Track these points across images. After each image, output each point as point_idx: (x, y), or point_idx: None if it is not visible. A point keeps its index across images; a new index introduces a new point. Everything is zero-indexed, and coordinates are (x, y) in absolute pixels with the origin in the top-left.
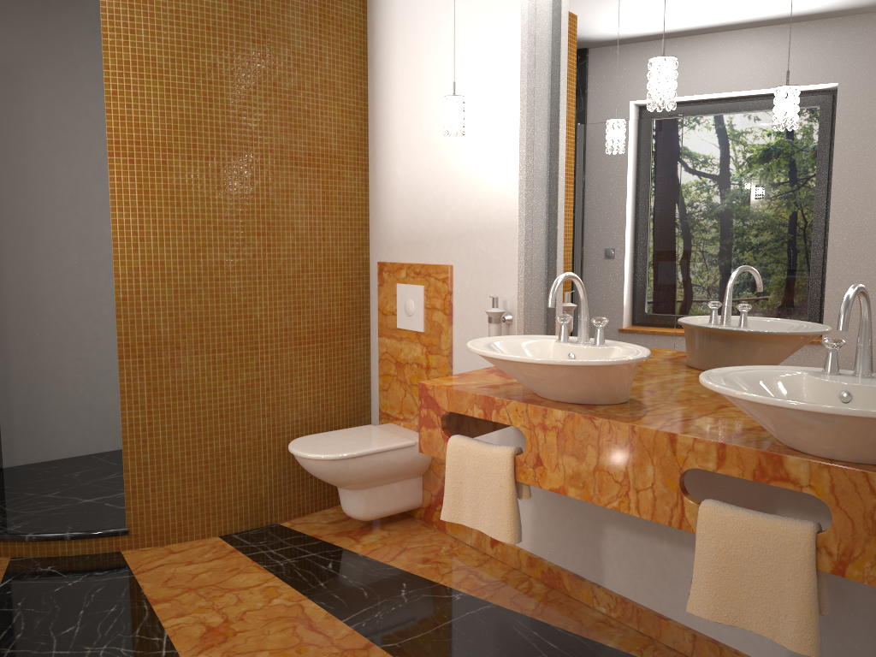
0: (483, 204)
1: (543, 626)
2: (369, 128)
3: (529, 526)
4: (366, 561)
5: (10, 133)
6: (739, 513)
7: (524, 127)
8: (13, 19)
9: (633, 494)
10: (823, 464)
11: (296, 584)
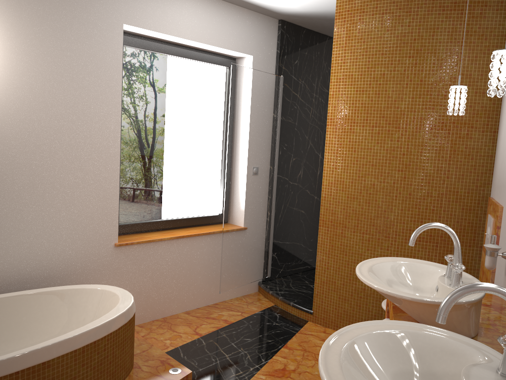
0: None
1: None
2: (501, 102)
3: None
4: None
5: None
6: None
7: None
8: None
9: None
10: None
11: None
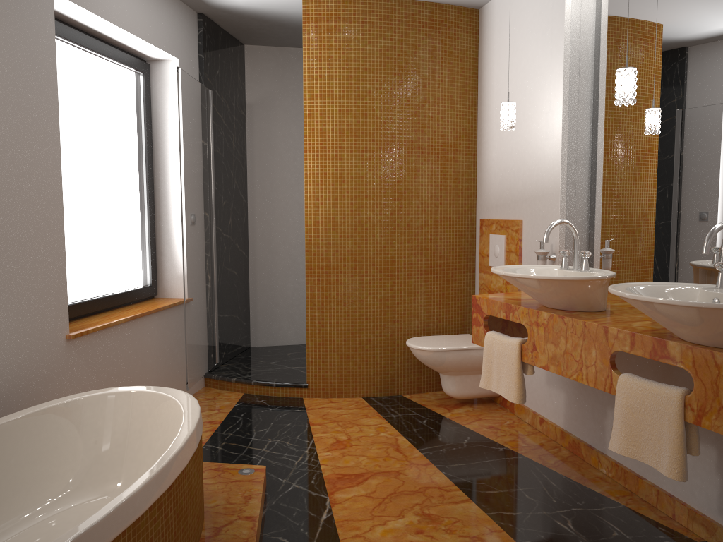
0: (540, 175)
1: (553, 473)
2: (477, 125)
3: (563, 409)
4: (449, 422)
5: (262, 141)
6: (641, 381)
7: (566, 120)
8: (267, 71)
9: (584, 369)
10: (688, 346)
11: (398, 428)
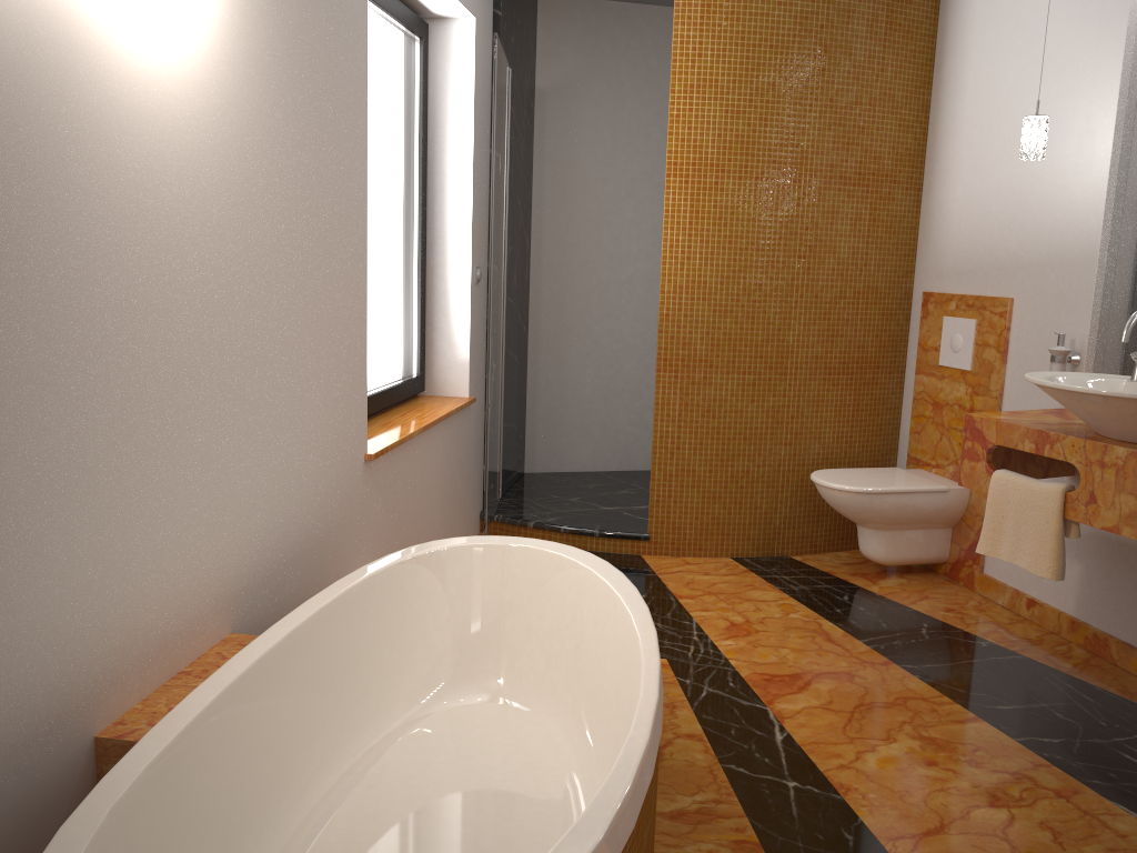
0: (1058, 231)
1: (1079, 682)
2: (927, 143)
3: (1075, 588)
4: (883, 600)
5: (558, 151)
6: None
7: (1118, 147)
8: (570, 38)
9: None
10: None
11: (811, 606)
